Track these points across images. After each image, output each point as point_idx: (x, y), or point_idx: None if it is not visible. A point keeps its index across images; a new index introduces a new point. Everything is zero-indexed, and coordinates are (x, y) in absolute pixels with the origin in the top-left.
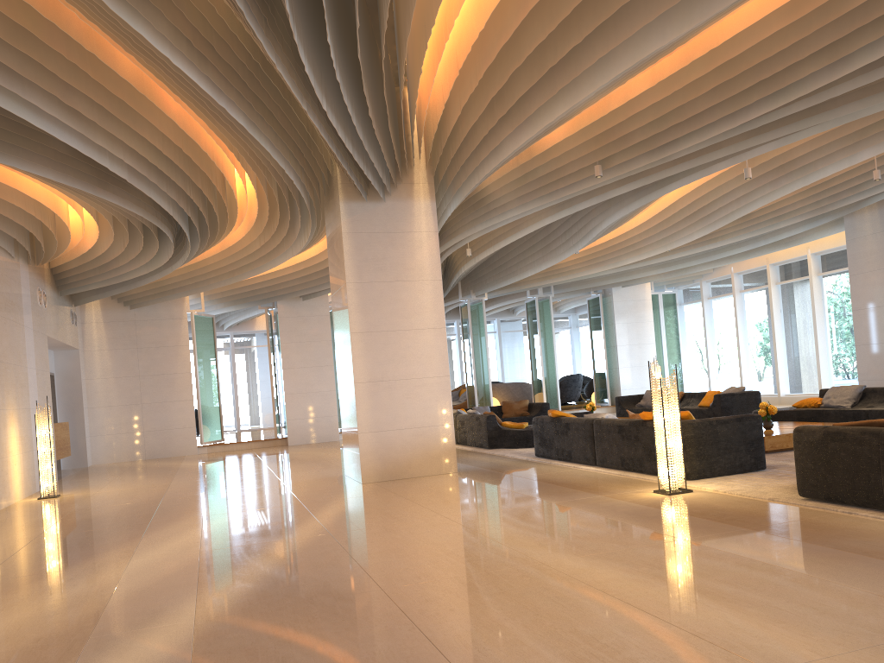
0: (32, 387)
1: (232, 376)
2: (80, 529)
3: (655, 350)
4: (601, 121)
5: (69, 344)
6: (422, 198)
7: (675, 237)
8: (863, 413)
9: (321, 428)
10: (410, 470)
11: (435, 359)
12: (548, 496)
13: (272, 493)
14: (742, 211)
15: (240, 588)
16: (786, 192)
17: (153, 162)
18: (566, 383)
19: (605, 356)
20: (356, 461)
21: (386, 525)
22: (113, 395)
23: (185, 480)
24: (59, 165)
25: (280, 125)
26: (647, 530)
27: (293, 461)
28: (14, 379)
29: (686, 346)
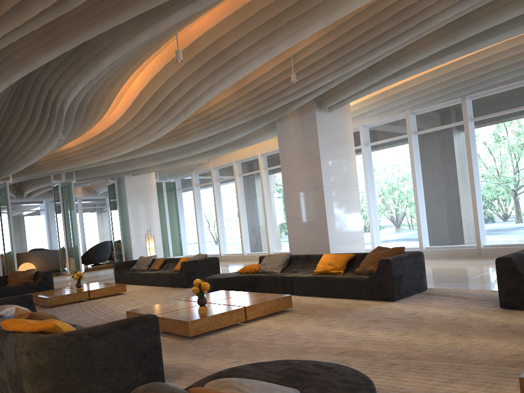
0: None
1: None
2: None
3: (160, 223)
4: None
5: None
6: None
7: (151, 132)
8: (289, 279)
9: None
10: None
11: None
12: None
13: None
14: (195, 107)
15: None
16: (224, 87)
17: None
18: (96, 249)
19: (120, 228)
20: None
21: None
22: None
23: None
24: None
25: None
26: None
27: None
28: None
29: (184, 219)
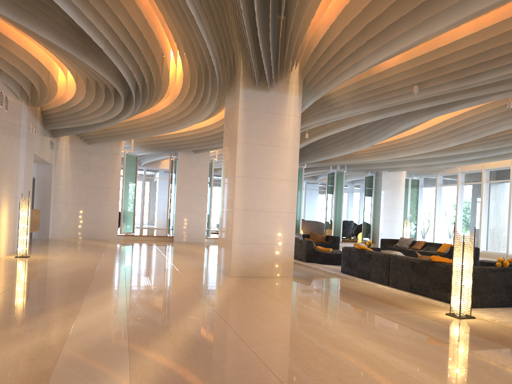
0: (20, 184)
1: (142, 194)
2: (41, 285)
3: (403, 213)
4: (427, 55)
5: (47, 161)
6: (293, 93)
7: (436, 144)
8: None
9: (195, 233)
10: (262, 271)
11: (288, 201)
12: (368, 307)
13: (170, 275)
14: (489, 131)
15: (163, 361)
16: None
17: (122, 40)
18: (344, 225)
19: (372, 212)
20: (228, 261)
21: (260, 315)
22: (70, 196)
23: (111, 257)
24: (58, 32)
25: (215, 24)
26: (466, 350)
27: (179, 253)
28: (9, 177)
29: (421, 213)
